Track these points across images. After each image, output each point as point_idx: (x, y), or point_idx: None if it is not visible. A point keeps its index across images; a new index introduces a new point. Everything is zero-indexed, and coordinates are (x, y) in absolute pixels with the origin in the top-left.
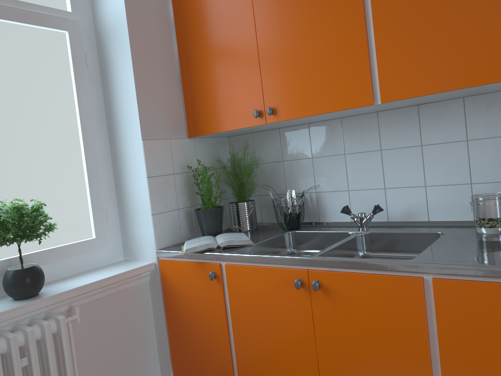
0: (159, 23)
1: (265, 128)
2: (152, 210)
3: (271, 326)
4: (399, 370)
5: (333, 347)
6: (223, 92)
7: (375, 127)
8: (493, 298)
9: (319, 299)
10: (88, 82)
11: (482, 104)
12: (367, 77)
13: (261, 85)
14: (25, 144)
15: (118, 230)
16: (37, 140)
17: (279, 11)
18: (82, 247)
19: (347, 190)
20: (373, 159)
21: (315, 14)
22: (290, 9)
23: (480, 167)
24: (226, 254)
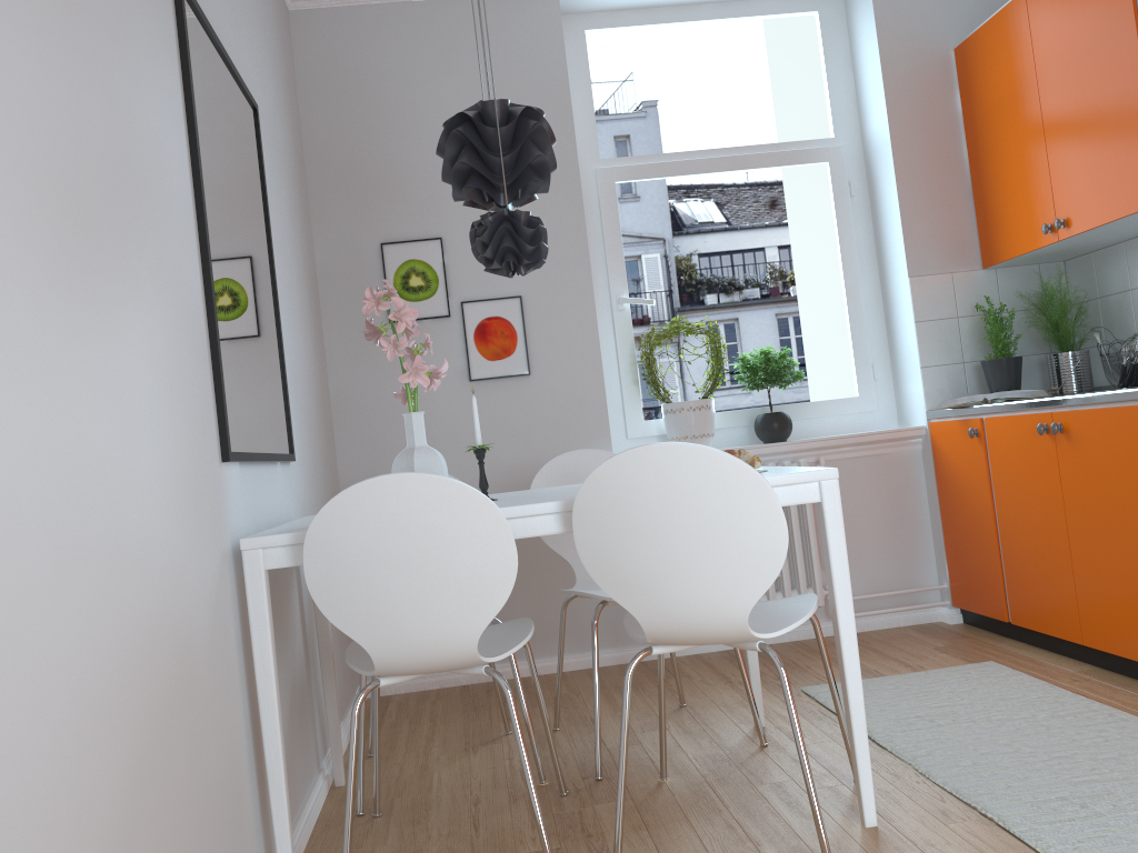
0: (939, 126)
1: (1087, 244)
2: (920, 362)
3: (1026, 486)
4: (1130, 518)
5: (1077, 502)
6: (1014, 204)
7: None
8: None
9: (1062, 446)
10: (852, 216)
11: None
12: None
13: (1051, 190)
14: (780, 292)
15: (891, 391)
16: (793, 288)
17: (1063, 93)
18: (841, 405)
19: None
20: None
21: (1098, 93)
22: (1073, 89)
23: None
24: (985, 405)
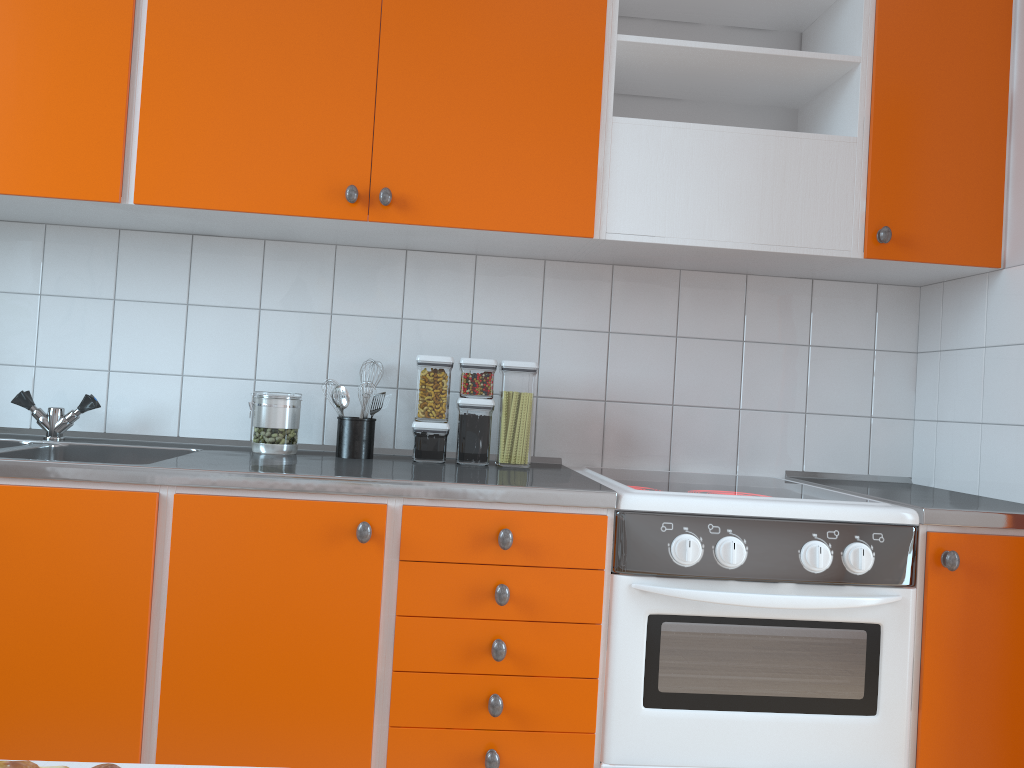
0: None
1: None
2: None
3: None
4: (90, 665)
5: None
6: None
7: (112, 255)
8: (262, 522)
9: None
10: None
11: (289, 257)
12: (117, 152)
13: None
14: None
15: None
16: None
17: None
18: None
19: (33, 366)
20: (97, 314)
21: (37, 7)
22: None
23: (272, 355)
24: None
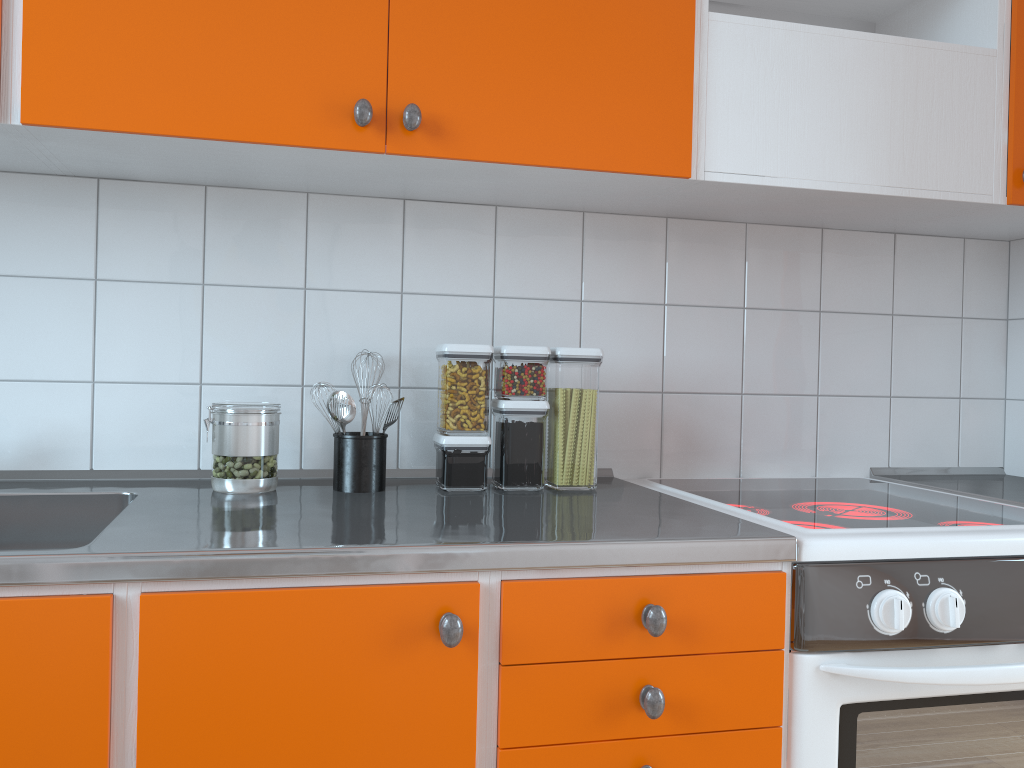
0: None
1: None
2: None
3: None
4: None
5: None
6: None
7: None
8: (288, 628)
9: None
10: None
11: (243, 210)
12: None
13: None
14: None
15: None
16: None
17: None
18: None
19: None
20: None
21: None
22: None
23: (224, 349)
24: None
